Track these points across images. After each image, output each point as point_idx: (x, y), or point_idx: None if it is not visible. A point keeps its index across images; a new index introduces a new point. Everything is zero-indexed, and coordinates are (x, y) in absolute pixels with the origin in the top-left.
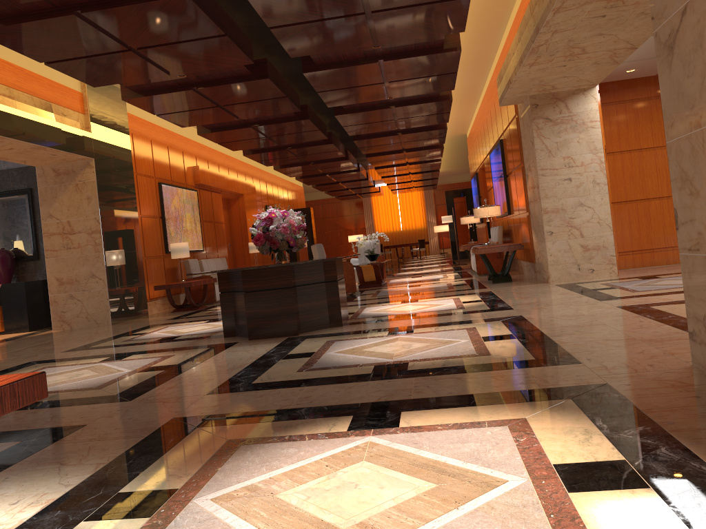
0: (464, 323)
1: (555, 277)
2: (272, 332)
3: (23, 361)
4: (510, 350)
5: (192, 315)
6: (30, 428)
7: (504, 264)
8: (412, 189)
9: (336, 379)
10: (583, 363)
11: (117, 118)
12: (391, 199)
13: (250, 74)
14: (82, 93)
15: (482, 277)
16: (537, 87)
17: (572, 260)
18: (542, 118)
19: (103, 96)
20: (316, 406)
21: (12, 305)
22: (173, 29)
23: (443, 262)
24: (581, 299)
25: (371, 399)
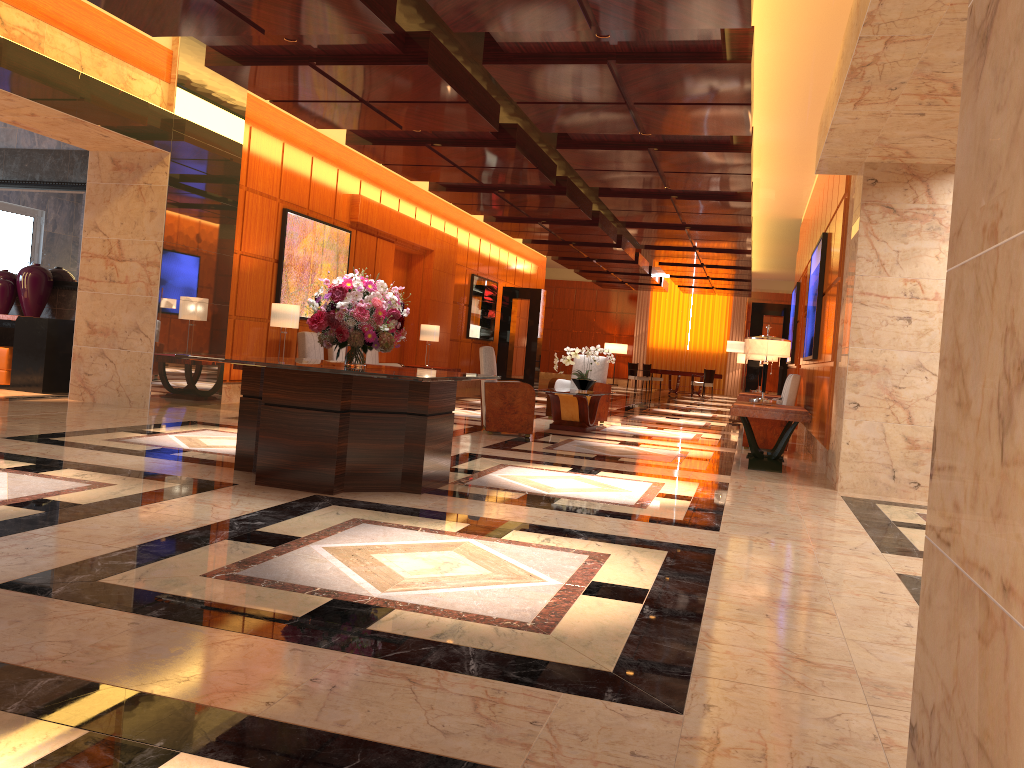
0: (604, 540)
1: (848, 482)
2: (294, 480)
3: None
4: (595, 633)
5: None
6: None
7: (780, 439)
8: (712, 290)
9: (226, 613)
10: (686, 715)
11: (227, 98)
12: (682, 300)
13: (401, 54)
14: (172, 51)
15: (747, 452)
16: (877, 149)
17: (884, 459)
18: (880, 204)
19: None
20: (80, 679)
21: (26, 349)
22: None
23: (725, 412)
24: (853, 539)
25: (191, 693)
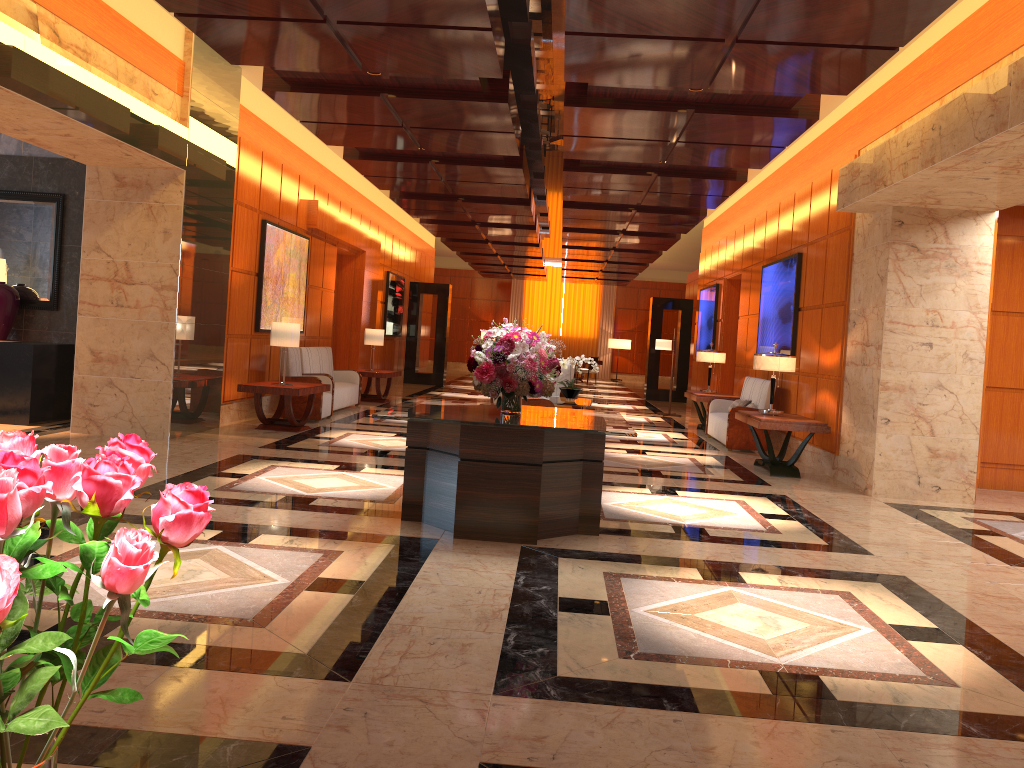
0: (818, 576)
1: (880, 488)
2: (495, 532)
3: None
4: (985, 681)
5: (298, 445)
6: (198, 734)
7: (784, 445)
8: (593, 280)
9: (718, 699)
10: None
11: (226, 110)
12: (554, 287)
13: (479, 91)
14: (184, 62)
15: (735, 454)
16: (916, 198)
17: (911, 467)
18: (906, 243)
19: (212, 71)
20: None
21: (7, 378)
22: (415, 5)
23: (635, 402)
24: (970, 552)
25: None
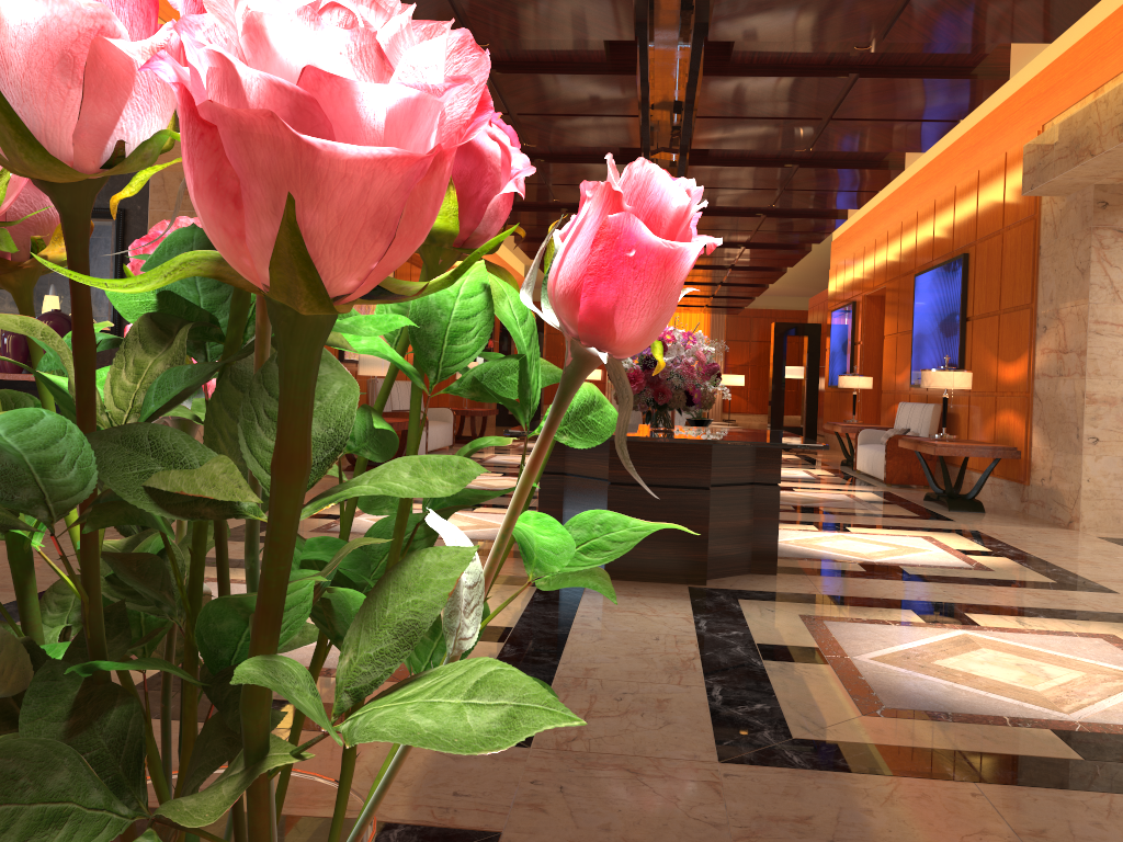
0: (1065, 617)
1: (1090, 521)
2: (654, 571)
3: None
4: None
5: None
6: None
7: (960, 476)
8: (702, 308)
9: (1016, 766)
10: None
11: None
12: None
13: (602, 62)
14: None
15: (896, 489)
16: None
17: None
18: (1111, 228)
19: None
20: None
21: None
22: None
23: None
24: None
25: None
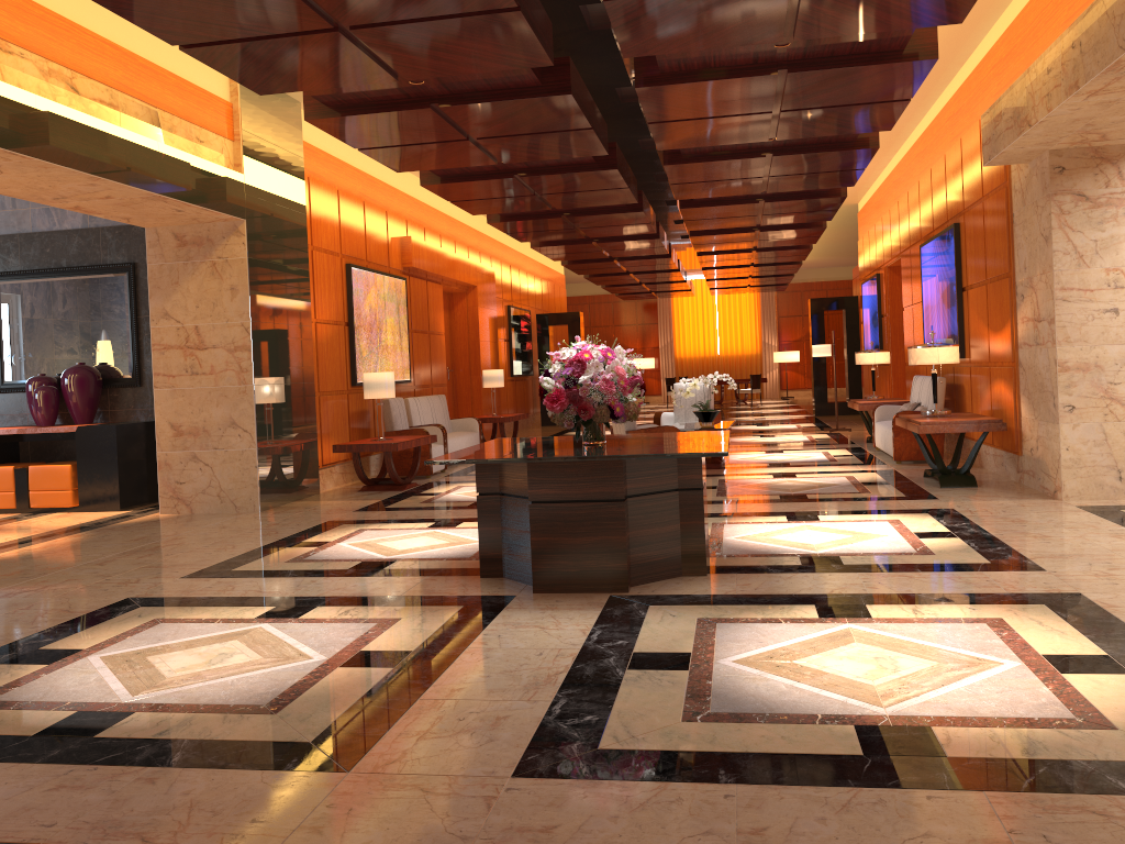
0: (966, 601)
1: (1072, 490)
2: (579, 582)
3: (116, 594)
4: None
5: (398, 505)
6: None
7: (957, 450)
8: (745, 288)
9: (790, 765)
10: None
11: (286, 149)
12: (705, 302)
13: (538, 85)
14: (231, 103)
15: (904, 466)
16: (1073, 136)
17: (1108, 460)
18: (1070, 193)
19: (265, 110)
20: None
21: (93, 463)
22: None
23: (801, 420)
24: None
25: None
